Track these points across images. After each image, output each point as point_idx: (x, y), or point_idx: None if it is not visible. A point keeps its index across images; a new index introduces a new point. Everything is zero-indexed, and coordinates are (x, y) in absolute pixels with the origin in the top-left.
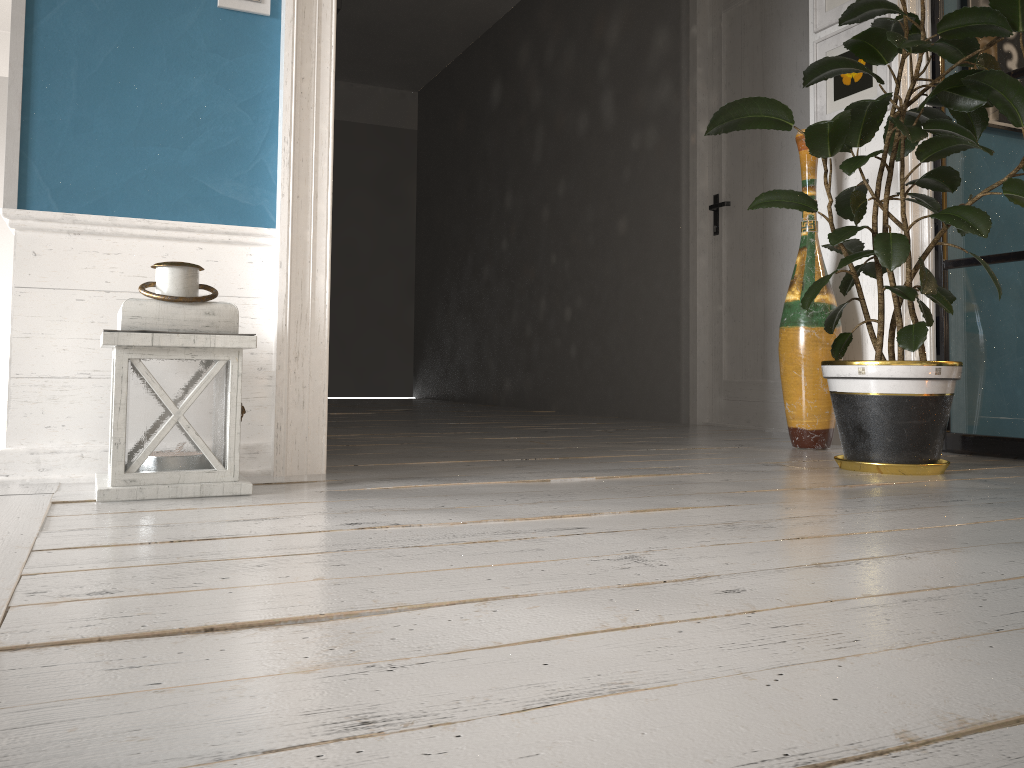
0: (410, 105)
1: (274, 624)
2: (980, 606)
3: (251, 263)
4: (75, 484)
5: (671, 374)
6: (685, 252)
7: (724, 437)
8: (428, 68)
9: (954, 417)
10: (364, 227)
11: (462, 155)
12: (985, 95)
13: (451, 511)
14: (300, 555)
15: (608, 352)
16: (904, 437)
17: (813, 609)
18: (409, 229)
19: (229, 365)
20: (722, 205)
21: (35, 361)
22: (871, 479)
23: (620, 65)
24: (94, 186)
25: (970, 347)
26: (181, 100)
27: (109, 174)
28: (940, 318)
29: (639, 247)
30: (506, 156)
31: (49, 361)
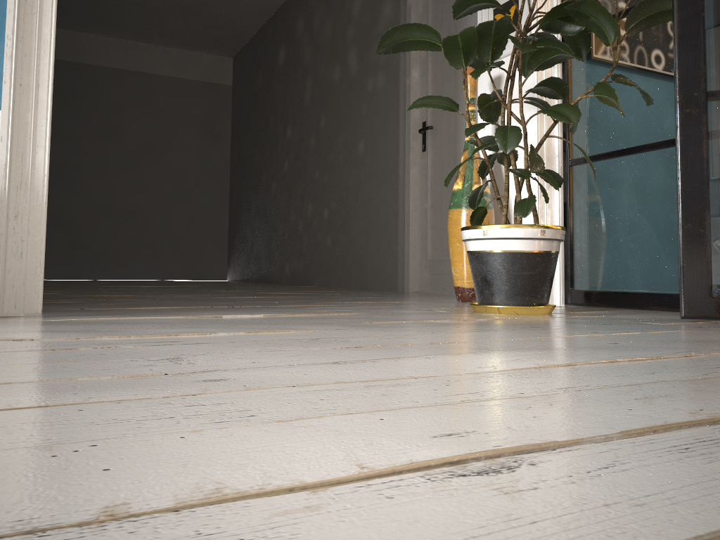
0: (227, 67)
1: None
2: (435, 389)
3: None
4: None
5: (392, 255)
6: (402, 164)
7: (416, 297)
8: (238, 39)
9: (576, 278)
10: (191, 155)
11: (260, 102)
12: (584, 22)
13: (84, 331)
14: None
15: (351, 241)
16: (518, 285)
17: (262, 392)
18: (225, 157)
19: None
20: (427, 129)
21: None
22: (486, 316)
23: (361, 29)
24: None
25: (587, 224)
26: None
27: None
28: (567, 203)
29: (372, 162)
30: (288, 101)
31: None
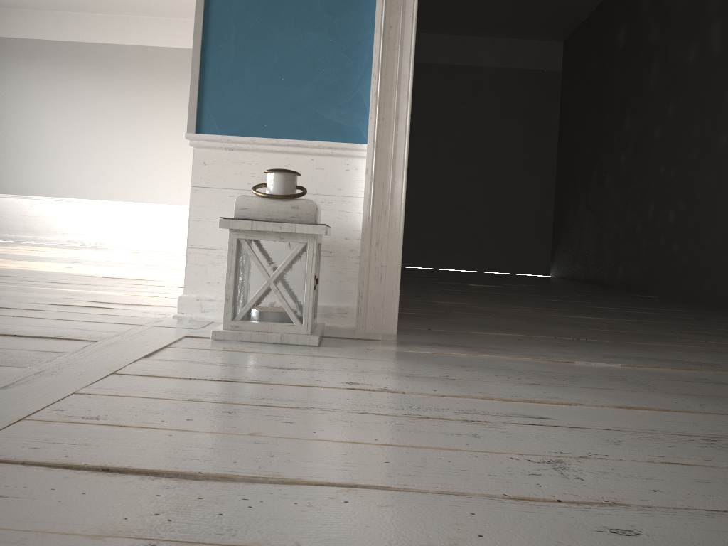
0: (556, 52)
1: (158, 474)
2: None
3: (348, 170)
4: (220, 323)
5: None
6: None
7: None
8: (570, 22)
9: None
10: (517, 146)
11: (593, 88)
12: None
13: (445, 382)
14: (273, 407)
15: (705, 250)
16: None
17: None
18: (552, 147)
19: (307, 247)
20: None
21: (202, 237)
22: None
23: None
24: (243, 116)
25: None
26: (303, 51)
27: (253, 107)
28: None
29: None
30: (627, 86)
31: (211, 237)
